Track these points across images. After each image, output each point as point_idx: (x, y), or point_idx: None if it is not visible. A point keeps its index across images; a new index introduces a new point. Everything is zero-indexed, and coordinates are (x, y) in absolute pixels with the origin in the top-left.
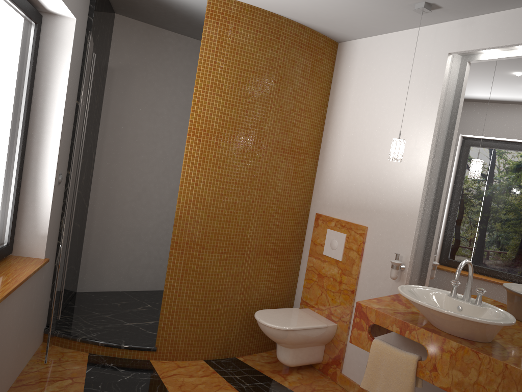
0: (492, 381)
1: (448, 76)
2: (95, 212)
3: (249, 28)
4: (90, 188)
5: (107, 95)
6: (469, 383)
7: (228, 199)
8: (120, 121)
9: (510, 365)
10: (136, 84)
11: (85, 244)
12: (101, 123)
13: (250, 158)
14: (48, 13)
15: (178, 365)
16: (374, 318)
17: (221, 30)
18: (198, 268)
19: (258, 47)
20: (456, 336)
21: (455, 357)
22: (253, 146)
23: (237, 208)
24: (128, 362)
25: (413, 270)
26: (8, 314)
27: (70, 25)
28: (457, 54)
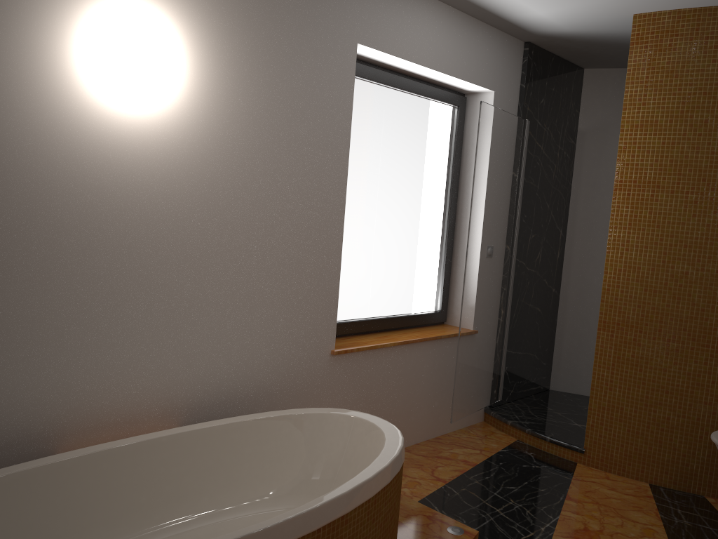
0: None
1: None
2: (568, 298)
3: (693, 38)
4: (560, 270)
5: (578, 163)
6: None
7: (674, 268)
8: (595, 190)
9: None
10: (613, 144)
11: (558, 335)
12: (572, 195)
13: (708, 211)
14: (472, 93)
15: (607, 476)
16: None
17: (651, 53)
18: (634, 357)
19: (710, 59)
20: None
21: None
22: (712, 194)
23: (690, 280)
24: (550, 457)
25: None
26: (413, 364)
27: (489, 99)
28: None
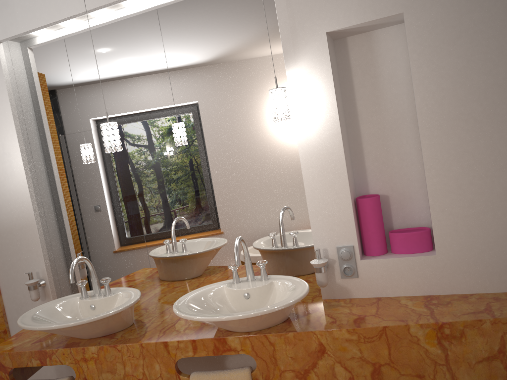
0: (137, 365)
1: (11, 67)
2: None
3: None
4: None
5: None
6: (120, 378)
7: None
8: None
9: (145, 343)
10: None
11: None
12: None
13: None
14: None
15: None
16: (11, 362)
17: None
18: None
19: None
20: (97, 337)
21: (99, 361)
22: None
23: None
24: None
25: (59, 280)
26: None
27: None
28: (11, 41)
